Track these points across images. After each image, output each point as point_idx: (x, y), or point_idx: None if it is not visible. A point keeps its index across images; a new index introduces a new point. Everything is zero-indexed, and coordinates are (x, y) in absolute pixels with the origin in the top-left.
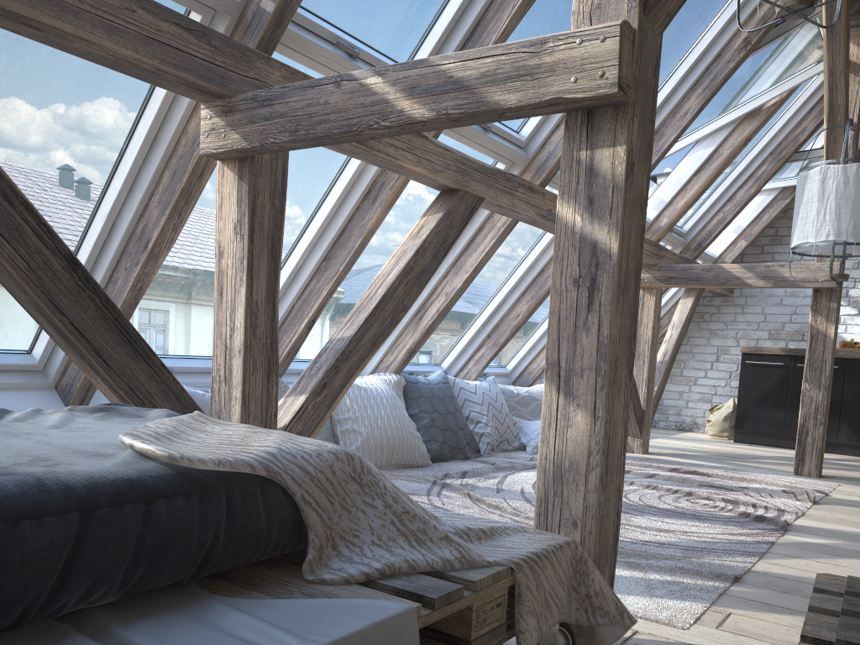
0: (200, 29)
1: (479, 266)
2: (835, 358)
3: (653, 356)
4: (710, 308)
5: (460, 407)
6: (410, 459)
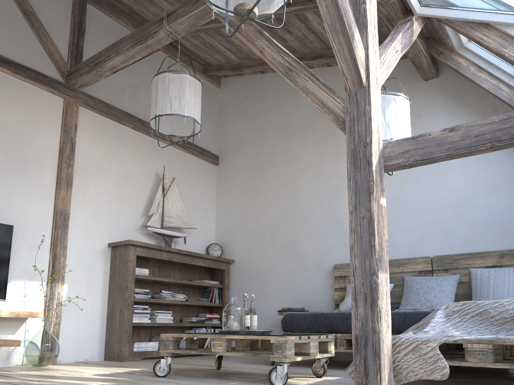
0: None
1: None
2: None
3: None
4: None
5: None
6: None
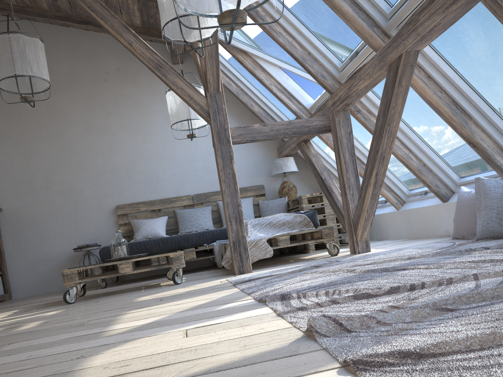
0: (319, 108)
1: None
2: None
3: None
4: None
5: None
6: None
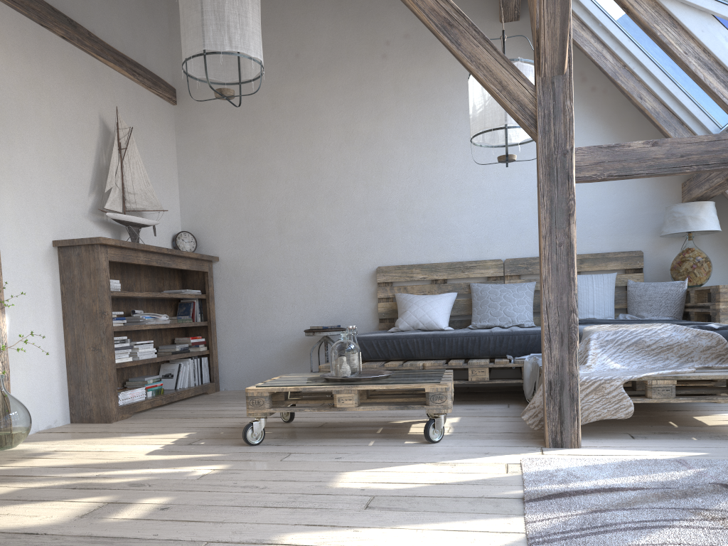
0: None
1: None
2: None
3: None
4: None
5: None
6: None
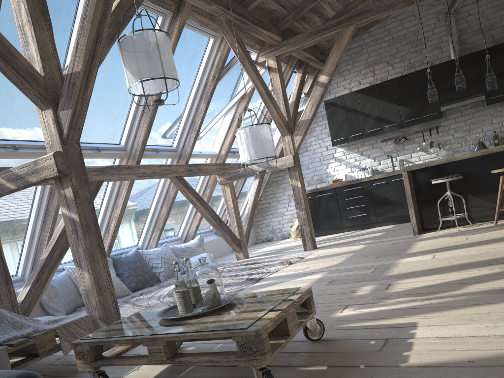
0: None
1: (125, 202)
2: (330, 189)
3: (237, 213)
4: (280, 177)
5: (148, 263)
6: (119, 294)
